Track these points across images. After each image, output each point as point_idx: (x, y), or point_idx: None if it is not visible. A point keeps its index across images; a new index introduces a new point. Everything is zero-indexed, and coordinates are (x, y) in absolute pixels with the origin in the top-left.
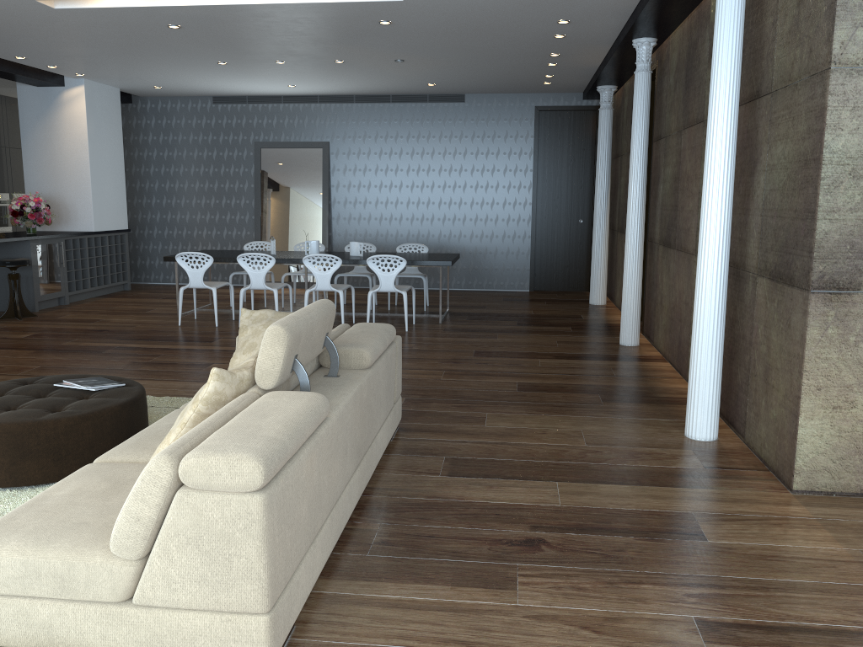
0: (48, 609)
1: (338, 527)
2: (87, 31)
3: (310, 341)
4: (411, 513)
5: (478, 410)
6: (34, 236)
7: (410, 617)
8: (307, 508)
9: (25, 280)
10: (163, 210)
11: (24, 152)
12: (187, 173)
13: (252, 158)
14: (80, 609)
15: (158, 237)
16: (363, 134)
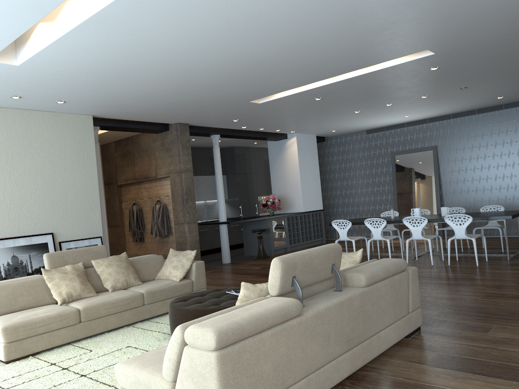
0: None
1: (318, 387)
2: (280, 110)
3: (310, 268)
4: (385, 387)
5: (489, 323)
6: (270, 216)
7: None
8: (271, 368)
9: (267, 239)
10: (342, 197)
11: (271, 174)
12: (354, 175)
13: (390, 162)
14: None
15: (341, 212)
16: (459, 137)
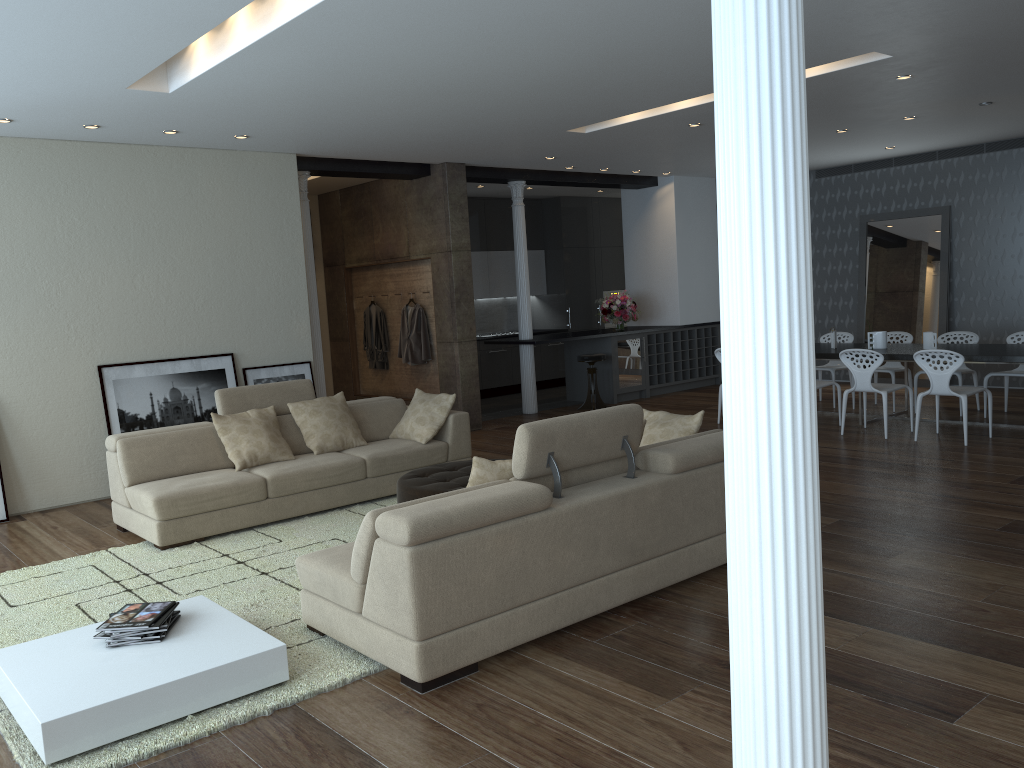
0: (329, 608)
1: (573, 610)
2: (629, 142)
3: (581, 442)
4: (677, 621)
5: (905, 543)
6: (613, 332)
7: (559, 690)
8: (494, 577)
9: (606, 373)
10: None
11: (624, 252)
12: None
13: (857, 235)
14: (341, 612)
15: None
16: (996, 191)
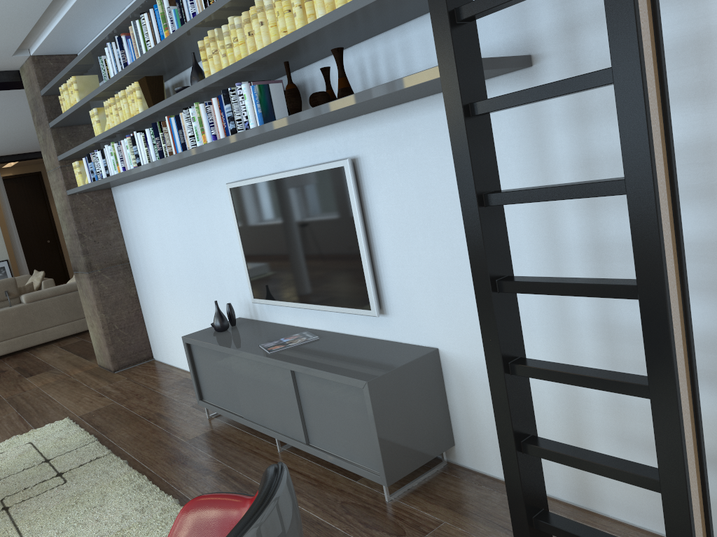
0: None
1: None
2: None
3: None
4: (15, 358)
5: None
6: None
7: None
8: None
9: None
10: None
11: None
12: None
13: None
14: None
15: None
16: None
